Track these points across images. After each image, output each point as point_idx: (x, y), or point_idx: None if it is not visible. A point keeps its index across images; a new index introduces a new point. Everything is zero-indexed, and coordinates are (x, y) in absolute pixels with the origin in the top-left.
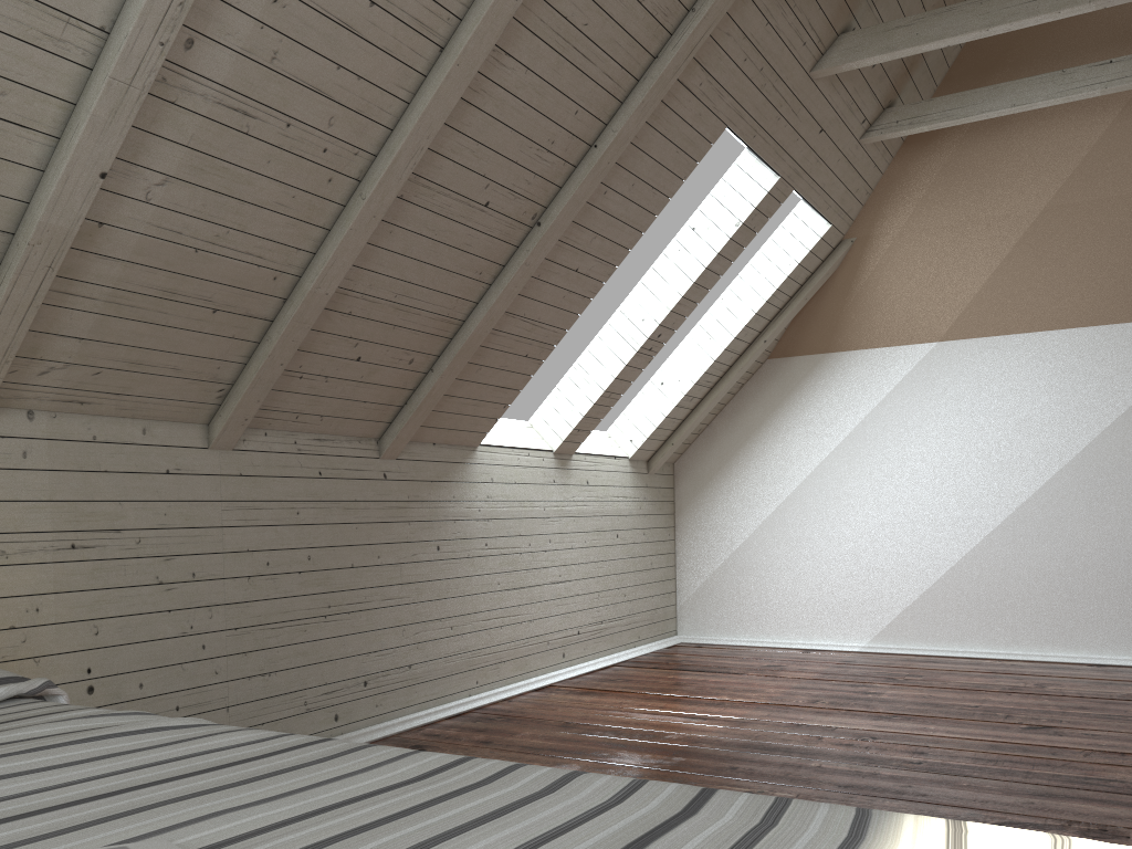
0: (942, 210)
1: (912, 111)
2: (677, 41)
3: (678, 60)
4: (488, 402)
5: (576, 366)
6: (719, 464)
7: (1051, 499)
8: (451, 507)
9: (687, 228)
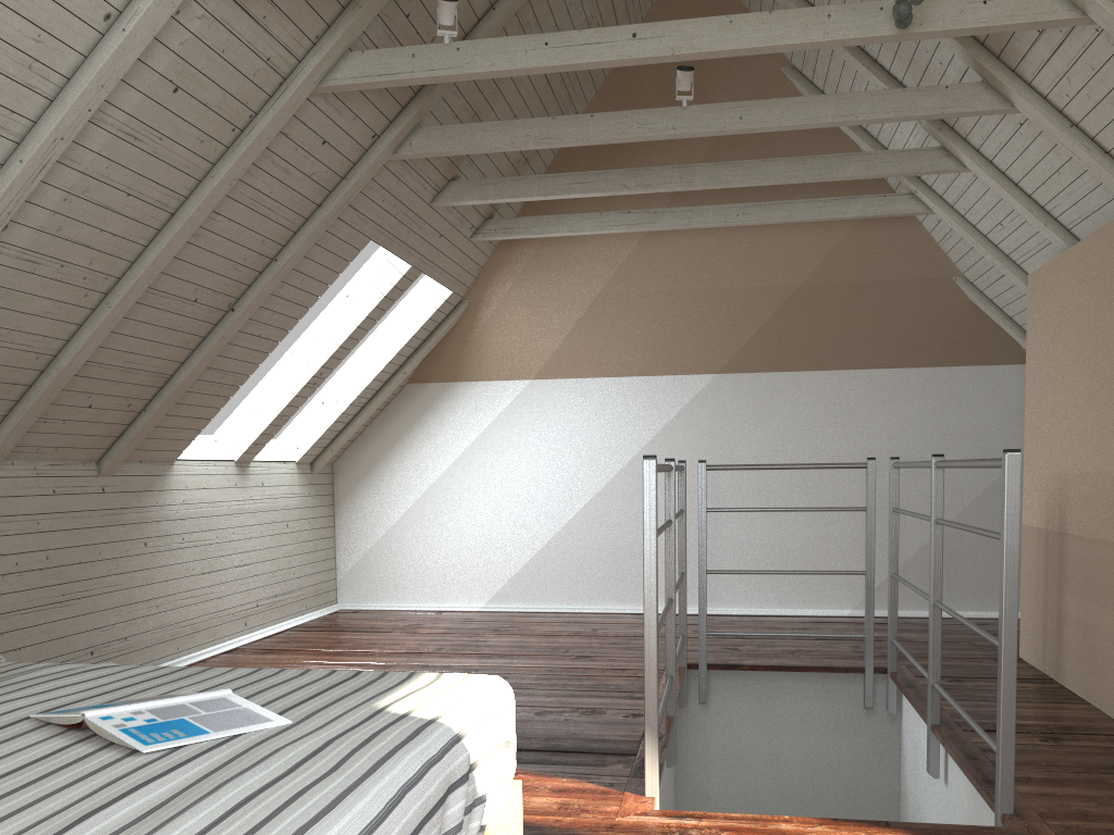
0: (531, 287)
1: (505, 223)
2: (335, 197)
3: (336, 209)
4: (185, 429)
5: (253, 393)
6: (370, 465)
7: (608, 497)
8: (155, 511)
9: (342, 294)
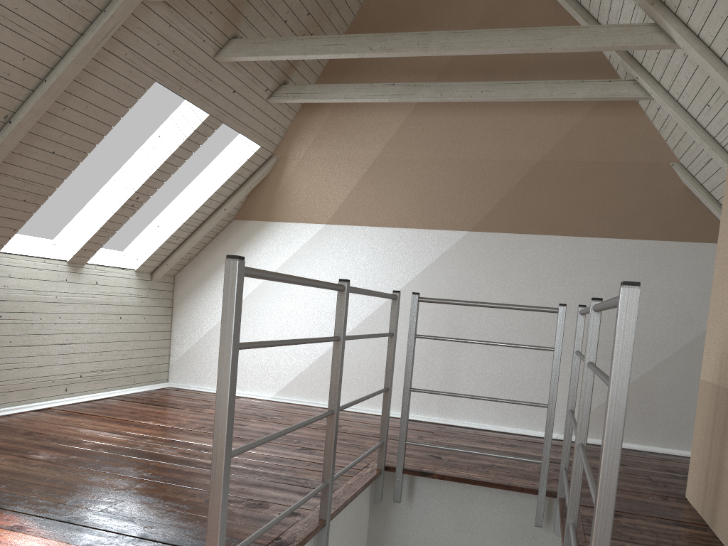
0: (324, 148)
1: (295, 89)
2: (94, 27)
3: (96, 39)
4: None
5: (85, 209)
6: (201, 280)
7: (374, 322)
8: None
9: (155, 135)
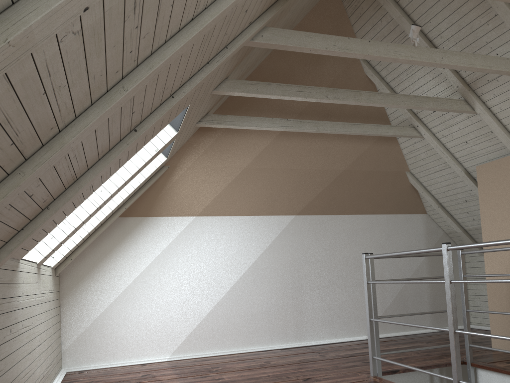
0: (208, 161)
1: (218, 117)
2: (219, 59)
3: (216, 68)
4: (44, 231)
5: None
6: (88, 270)
7: (242, 284)
8: (14, 301)
9: None
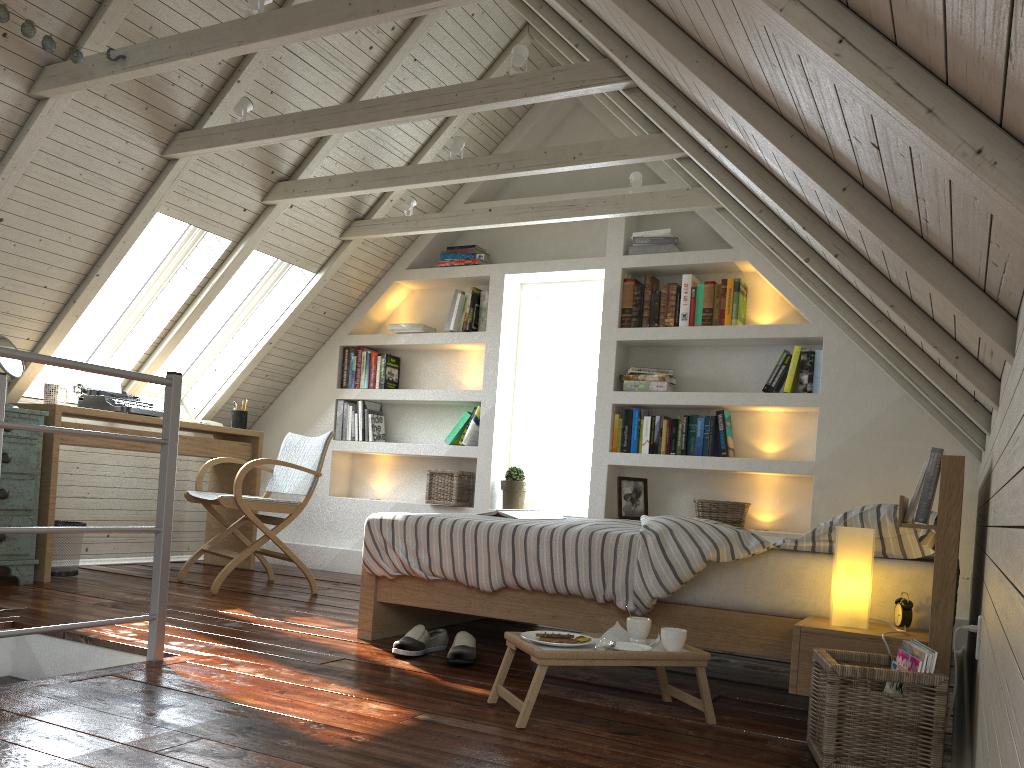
0: None
1: None
2: None
3: None
4: None
5: None
6: None
7: None
8: None
9: None
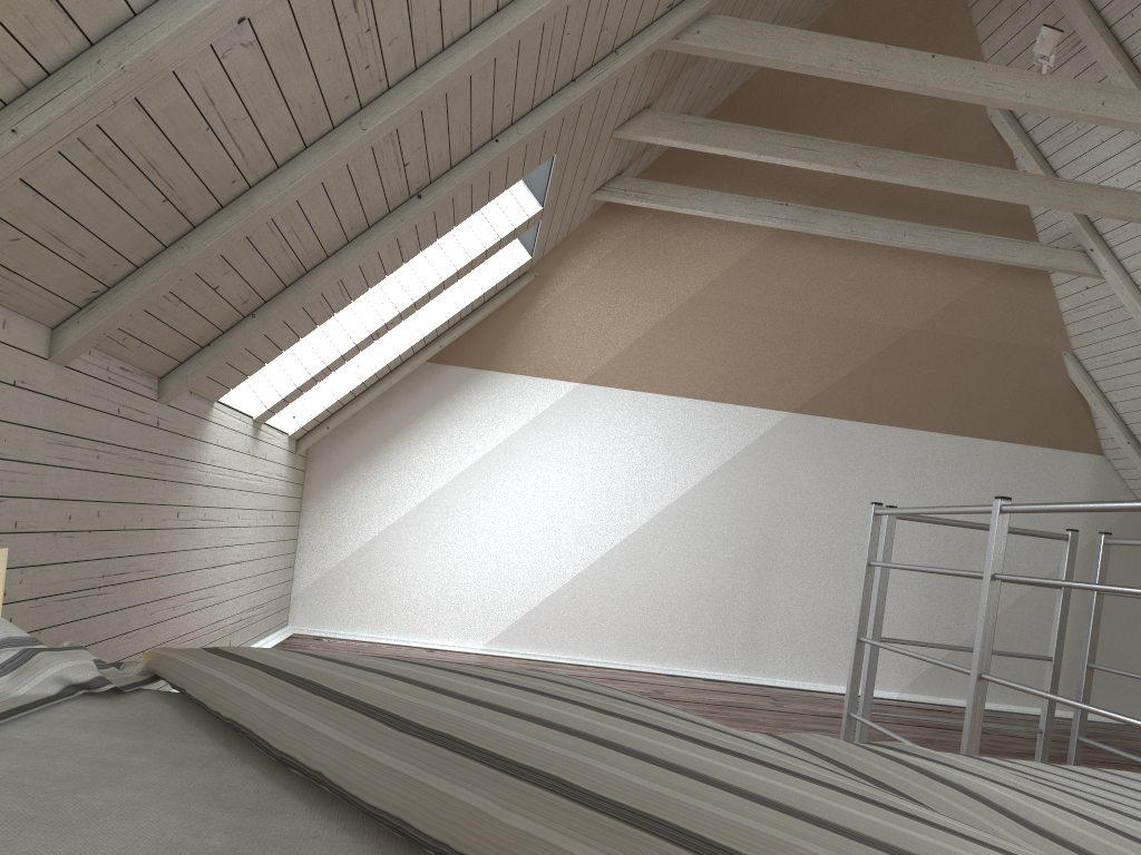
0: (617, 273)
1: (639, 186)
2: (596, 74)
3: (590, 91)
4: (256, 358)
5: None
6: (358, 455)
7: (651, 535)
8: (191, 469)
9: None
